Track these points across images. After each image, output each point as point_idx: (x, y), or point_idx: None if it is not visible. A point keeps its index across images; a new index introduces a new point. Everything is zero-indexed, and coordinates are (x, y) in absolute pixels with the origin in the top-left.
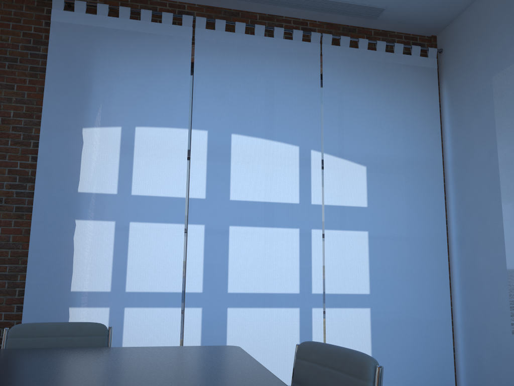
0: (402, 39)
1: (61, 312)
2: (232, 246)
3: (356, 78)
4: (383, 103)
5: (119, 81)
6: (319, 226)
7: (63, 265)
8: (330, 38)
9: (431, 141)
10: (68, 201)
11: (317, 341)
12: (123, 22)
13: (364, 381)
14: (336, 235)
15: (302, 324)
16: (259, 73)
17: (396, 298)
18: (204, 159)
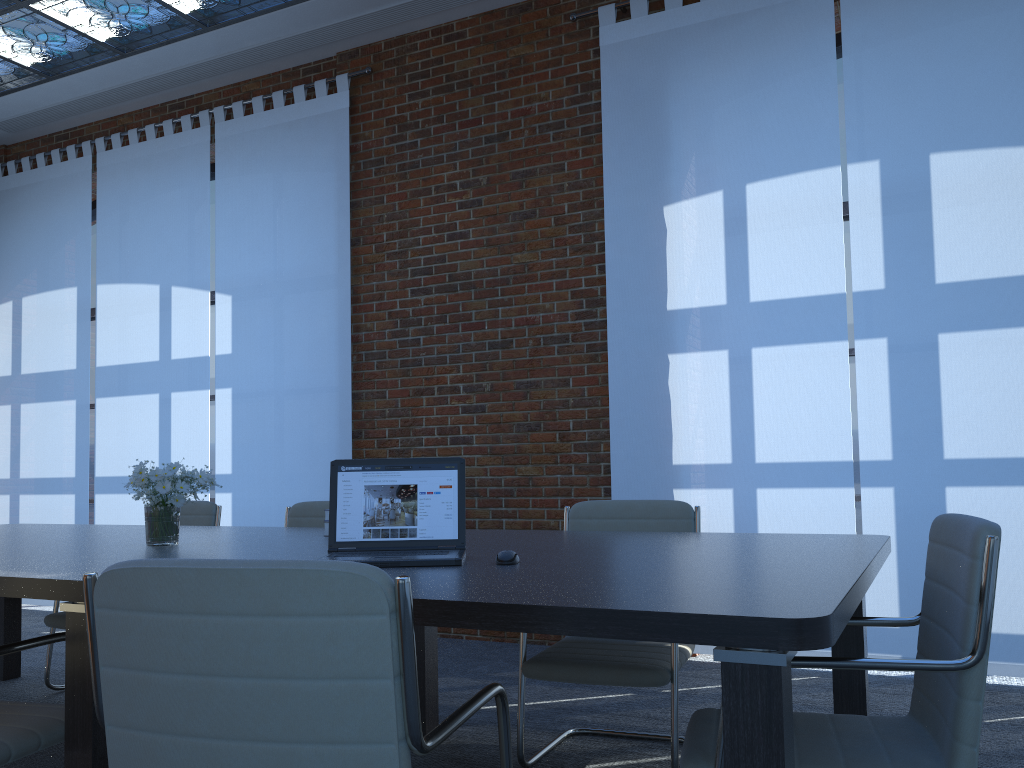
0: None
1: (663, 497)
2: (947, 371)
3: None
4: None
5: (711, 113)
6: None
7: (657, 426)
8: None
9: None
10: (654, 326)
11: None
12: (708, 7)
13: (972, 559)
14: None
15: None
16: (984, 12)
17: None
18: (875, 216)
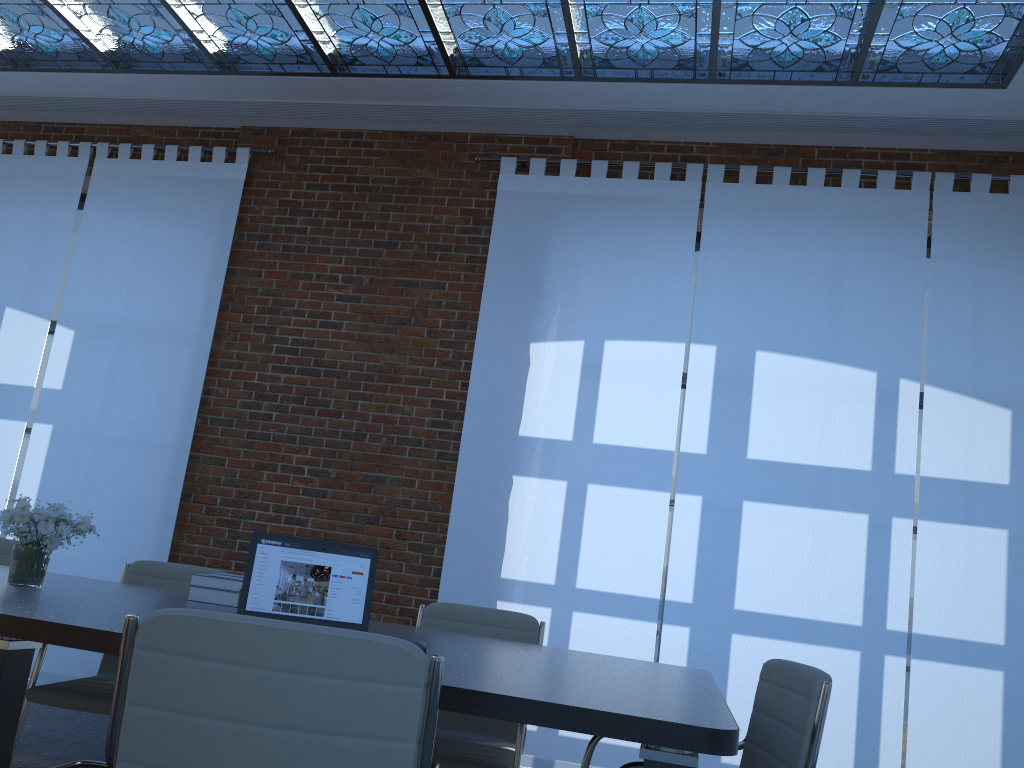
0: None
1: (487, 606)
2: (746, 533)
3: (999, 249)
4: None
5: (585, 272)
6: (907, 513)
7: (492, 539)
8: (949, 180)
9: None
10: (504, 448)
11: (892, 713)
12: (596, 184)
13: (809, 698)
14: (939, 532)
15: (863, 681)
16: (811, 249)
17: None
18: (707, 391)
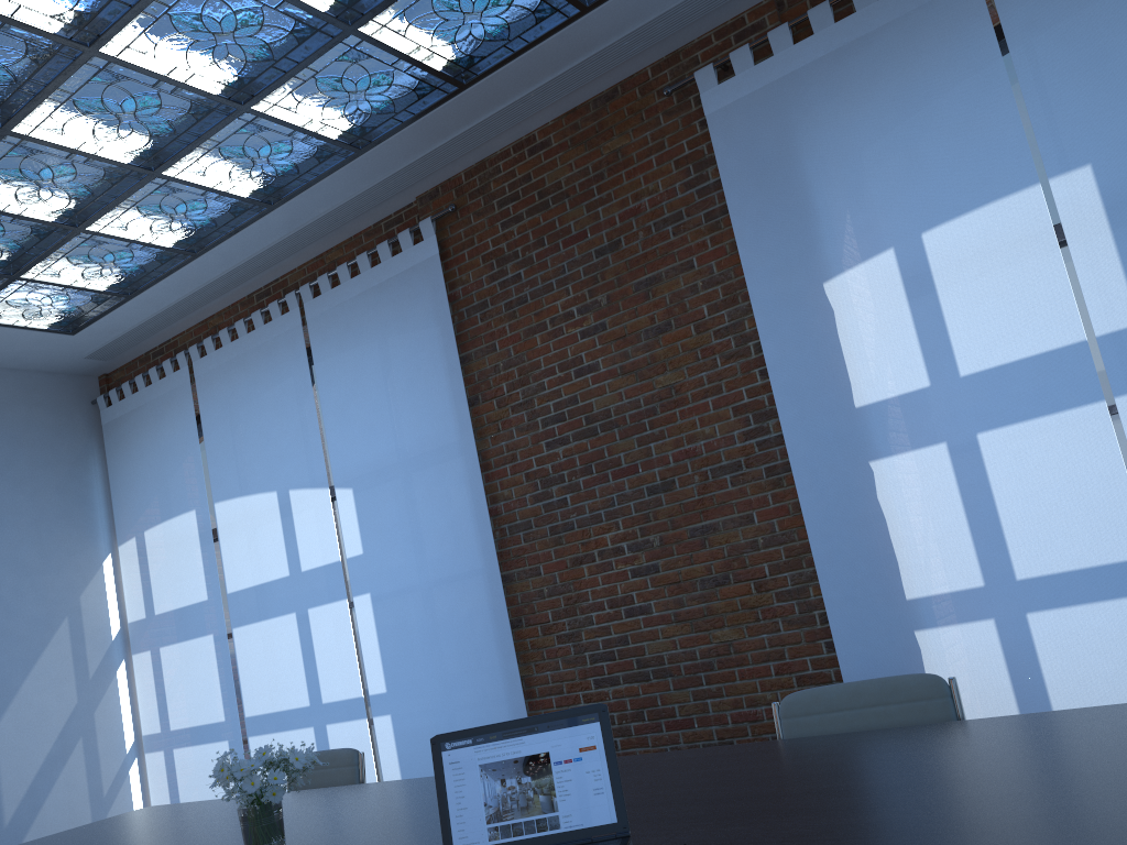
0: None
1: (903, 643)
2: None
3: None
4: None
5: (857, 159)
6: None
7: (876, 554)
8: None
9: None
10: (844, 431)
11: None
12: (825, 38)
13: None
14: None
15: None
16: None
17: None
18: (1103, 235)
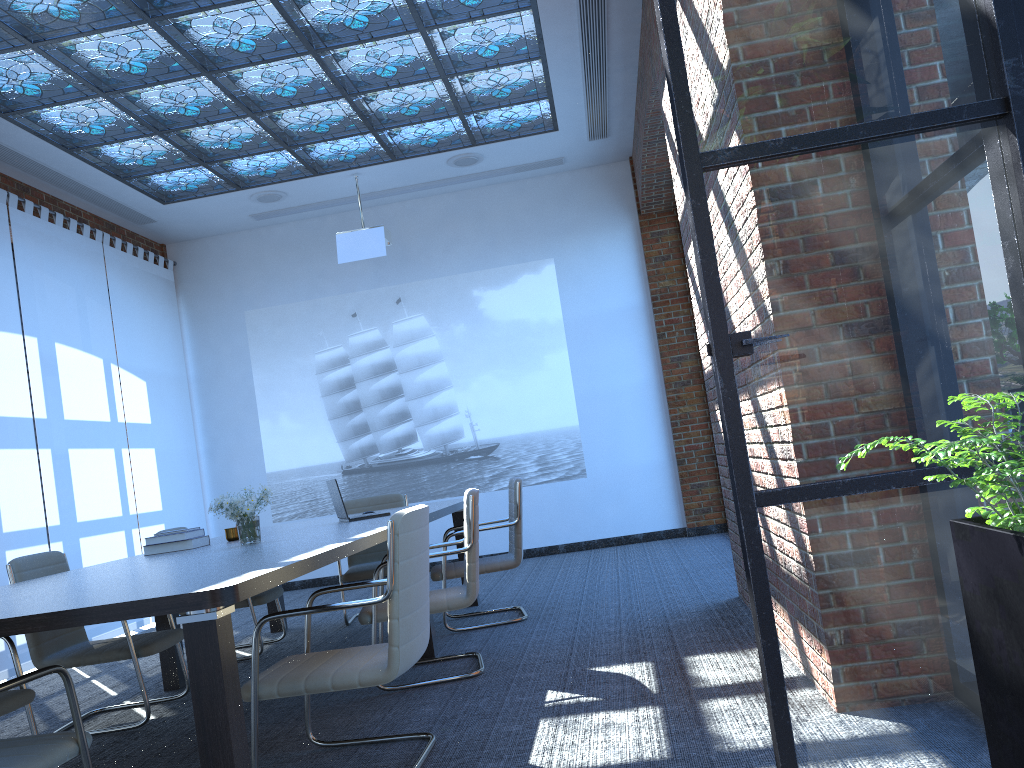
0: (145, 244)
1: None
2: (74, 470)
3: (129, 286)
4: (149, 315)
5: None
6: (126, 445)
7: None
8: (108, 239)
9: (179, 356)
10: None
11: None
12: None
13: (401, 501)
14: (137, 454)
15: (129, 547)
16: (66, 272)
17: (177, 512)
18: (39, 372)
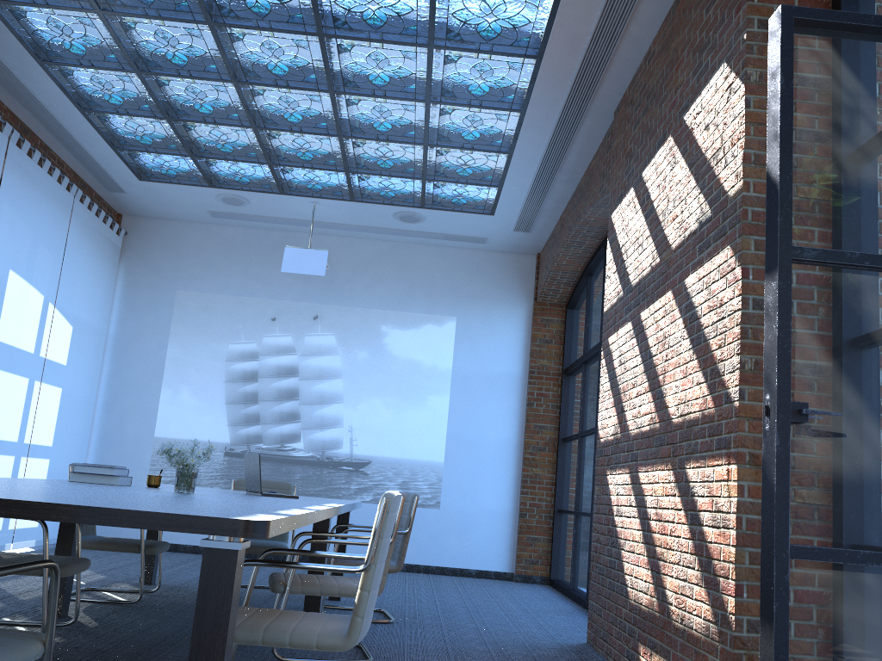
0: (106, 209)
1: None
2: None
3: (85, 240)
4: (92, 270)
5: None
6: (40, 378)
7: None
8: (80, 195)
9: (106, 314)
10: None
11: None
12: None
13: (290, 490)
14: (46, 389)
15: (14, 472)
16: (38, 211)
17: (63, 452)
18: None
